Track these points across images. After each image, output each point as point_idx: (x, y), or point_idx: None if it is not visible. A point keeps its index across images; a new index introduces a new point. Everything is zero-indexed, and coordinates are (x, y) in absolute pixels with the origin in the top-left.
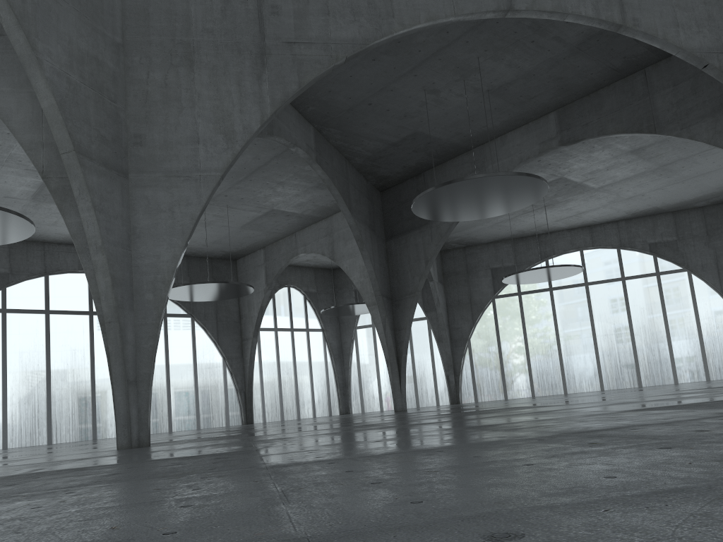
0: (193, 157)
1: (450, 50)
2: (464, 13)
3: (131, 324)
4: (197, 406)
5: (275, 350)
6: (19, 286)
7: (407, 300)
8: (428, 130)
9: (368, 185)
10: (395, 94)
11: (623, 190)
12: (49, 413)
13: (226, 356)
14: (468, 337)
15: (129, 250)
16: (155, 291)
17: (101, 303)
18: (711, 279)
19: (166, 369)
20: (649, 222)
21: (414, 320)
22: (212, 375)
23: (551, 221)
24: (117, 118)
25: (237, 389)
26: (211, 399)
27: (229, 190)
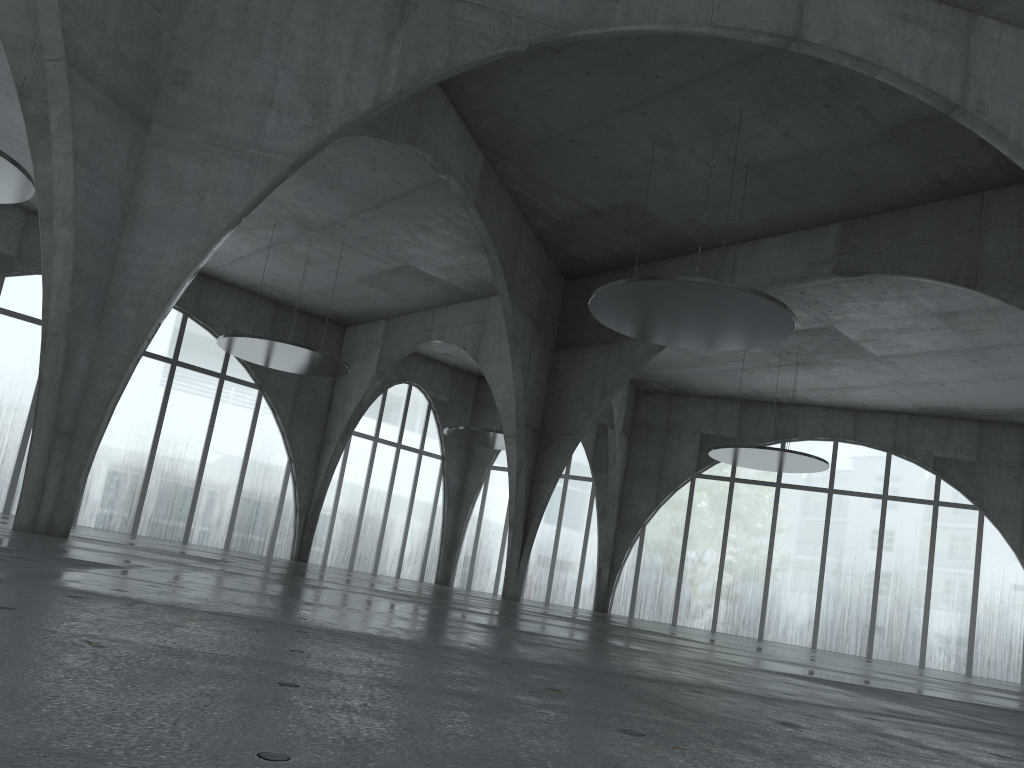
0: (256, 126)
1: (703, 88)
2: (726, 25)
3: (89, 347)
4: (233, 516)
5: (367, 468)
6: (25, 279)
7: (561, 443)
8: (649, 204)
9: (548, 264)
10: (611, 135)
11: (915, 369)
12: (18, 470)
13: (294, 457)
14: (643, 522)
15: (118, 237)
16: (141, 308)
17: (50, 302)
18: (1010, 531)
19: (203, 453)
20: (943, 427)
21: (575, 477)
22: (267, 479)
23: (802, 388)
24: (156, 37)
25: (297, 509)
26: (256, 513)
27: (350, 220)
